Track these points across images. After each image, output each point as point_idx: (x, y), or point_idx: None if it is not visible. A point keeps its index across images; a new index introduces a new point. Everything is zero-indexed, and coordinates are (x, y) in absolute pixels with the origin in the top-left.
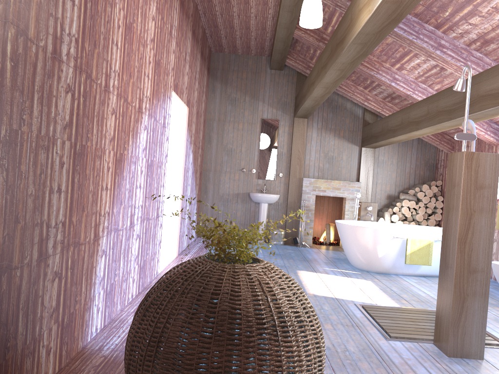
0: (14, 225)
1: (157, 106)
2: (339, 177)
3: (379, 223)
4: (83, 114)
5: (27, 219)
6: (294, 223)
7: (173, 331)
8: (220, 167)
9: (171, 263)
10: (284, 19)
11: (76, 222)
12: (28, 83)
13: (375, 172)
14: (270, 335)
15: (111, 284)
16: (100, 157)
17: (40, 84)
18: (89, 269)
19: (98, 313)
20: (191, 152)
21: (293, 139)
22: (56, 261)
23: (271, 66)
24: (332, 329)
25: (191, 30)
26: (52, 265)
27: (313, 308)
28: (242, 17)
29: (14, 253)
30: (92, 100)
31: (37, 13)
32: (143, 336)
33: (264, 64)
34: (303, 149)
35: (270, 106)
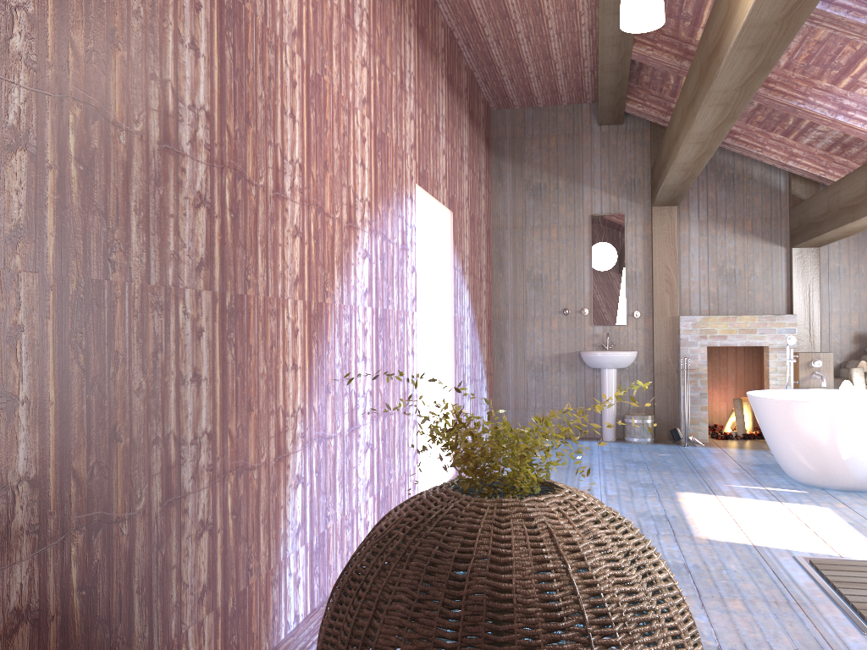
0: (109, 446)
1: (386, 215)
2: (752, 309)
3: (841, 392)
4: (233, 241)
5: (134, 433)
6: (670, 402)
7: (384, 636)
8: (523, 310)
9: None
10: (609, 29)
11: (237, 430)
12: (117, 198)
13: (825, 293)
14: (575, 644)
15: (320, 535)
16: (275, 313)
17: (140, 197)
18: (272, 511)
19: (297, 588)
20: (465, 288)
21: (654, 246)
22: (202, 502)
23: (599, 119)
24: (743, 612)
25: (445, 76)
26: (195, 510)
27: (673, 580)
28: (535, 39)
29: (113, 496)
30: (250, 215)
31: (124, 77)
32: (337, 642)
33: (588, 117)
34: (674, 262)
35: (604, 191)
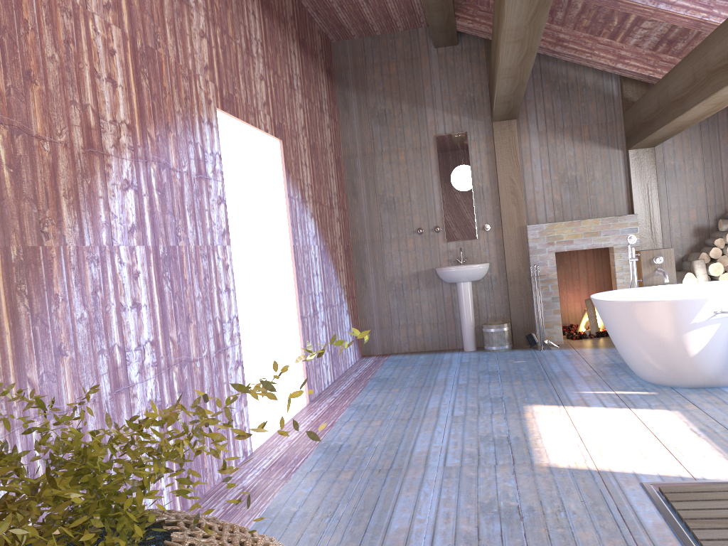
0: None
1: (164, 141)
2: (595, 212)
3: (684, 286)
4: None
5: None
6: (525, 309)
7: None
8: (380, 233)
9: (287, 424)
10: None
11: None
12: None
13: (663, 191)
14: None
15: None
16: None
17: None
18: None
19: None
20: (308, 217)
21: (497, 160)
22: None
23: (434, 41)
24: None
25: None
26: None
27: None
28: None
29: None
30: None
31: None
32: None
33: (424, 41)
34: (518, 174)
35: (446, 112)
